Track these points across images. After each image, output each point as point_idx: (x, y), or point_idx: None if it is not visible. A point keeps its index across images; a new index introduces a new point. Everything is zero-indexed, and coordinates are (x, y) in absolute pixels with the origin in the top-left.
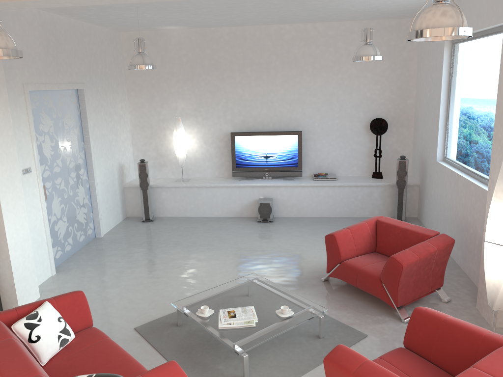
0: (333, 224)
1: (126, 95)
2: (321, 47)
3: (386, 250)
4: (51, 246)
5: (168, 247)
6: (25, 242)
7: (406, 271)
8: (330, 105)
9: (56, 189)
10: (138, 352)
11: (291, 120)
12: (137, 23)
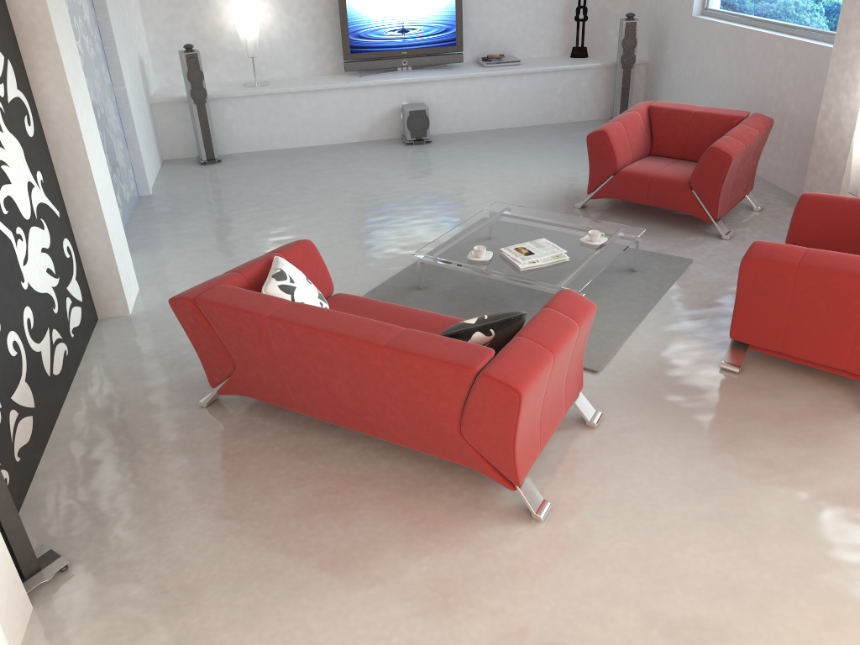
0: (528, 136)
1: None
2: None
3: (669, 149)
4: None
5: (291, 195)
6: (110, 191)
7: (732, 165)
8: None
9: None
10: None
11: None
12: None
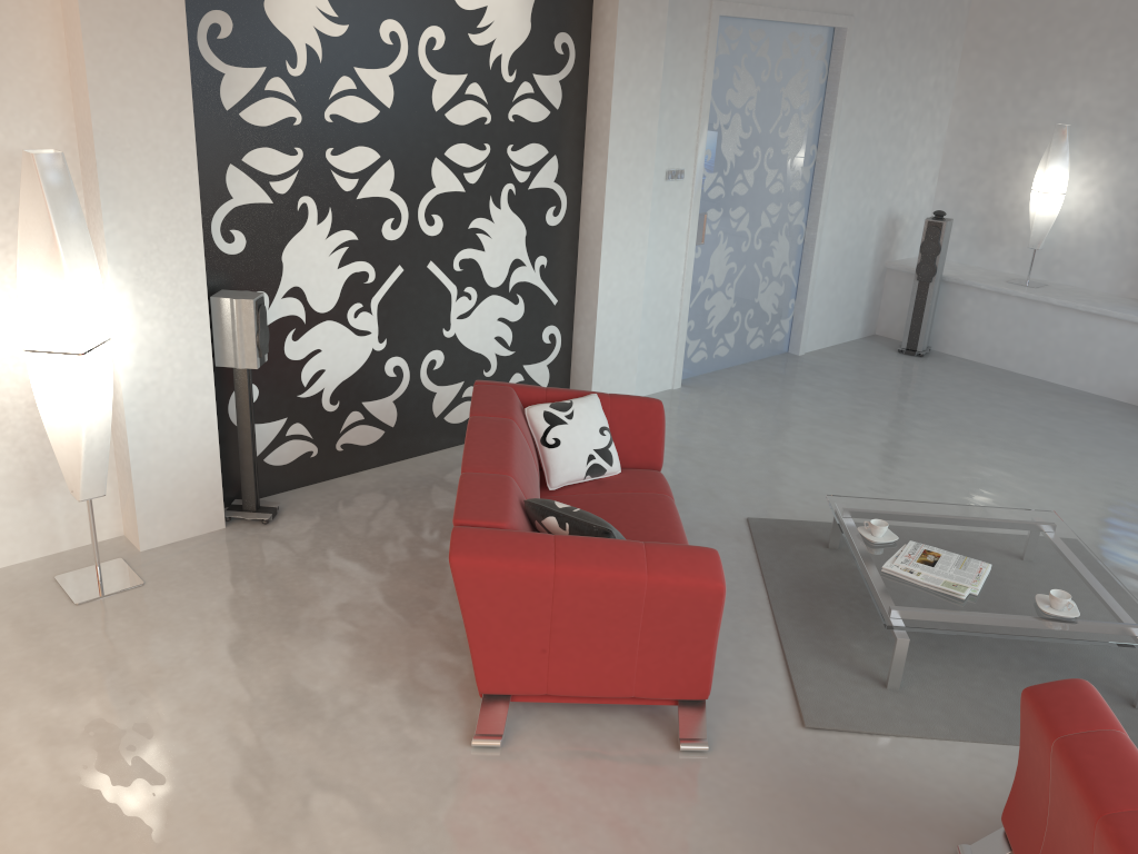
0: None
1: (958, 60)
2: None
3: None
4: (685, 333)
5: (916, 413)
6: (631, 305)
7: None
8: None
9: (727, 229)
10: (726, 555)
11: None
12: None
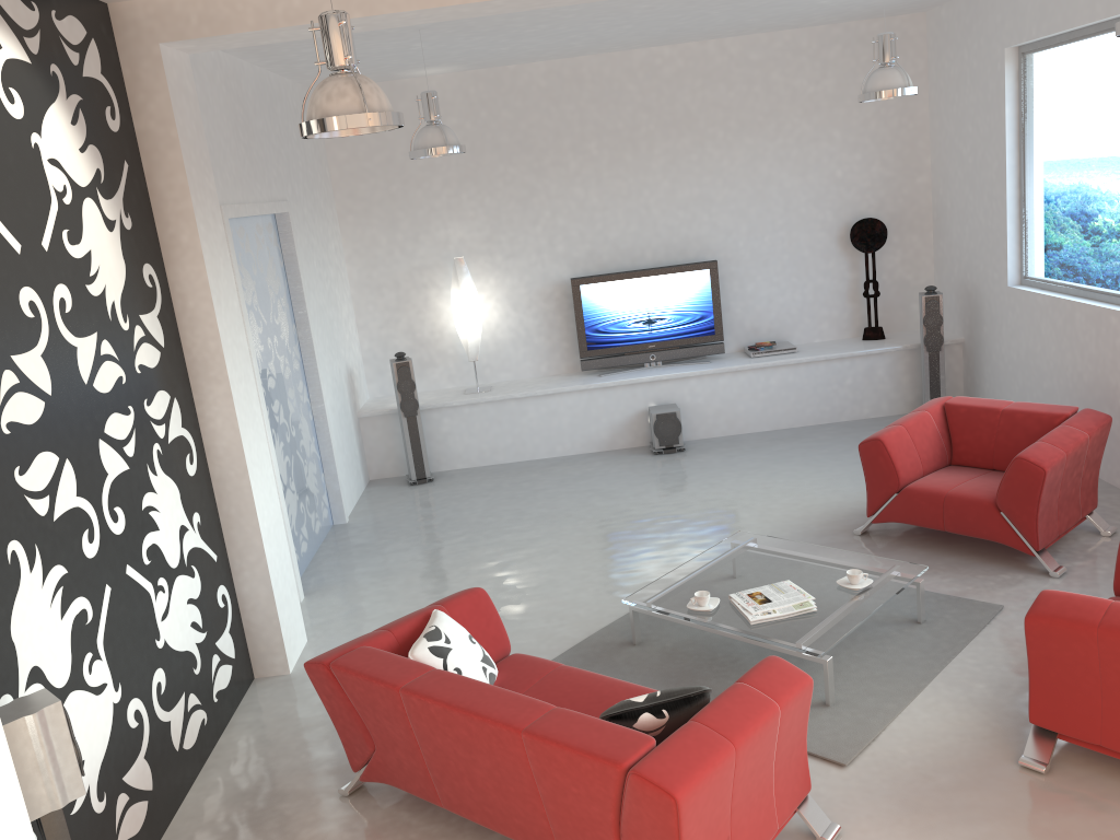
0: (808, 438)
1: (338, 224)
2: (738, 86)
3: (975, 457)
4: (292, 540)
5: (504, 522)
6: (278, 528)
7: (1049, 479)
8: (766, 202)
9: (275, 424)
10: None
11: (689, 240)
12: (374, 66)
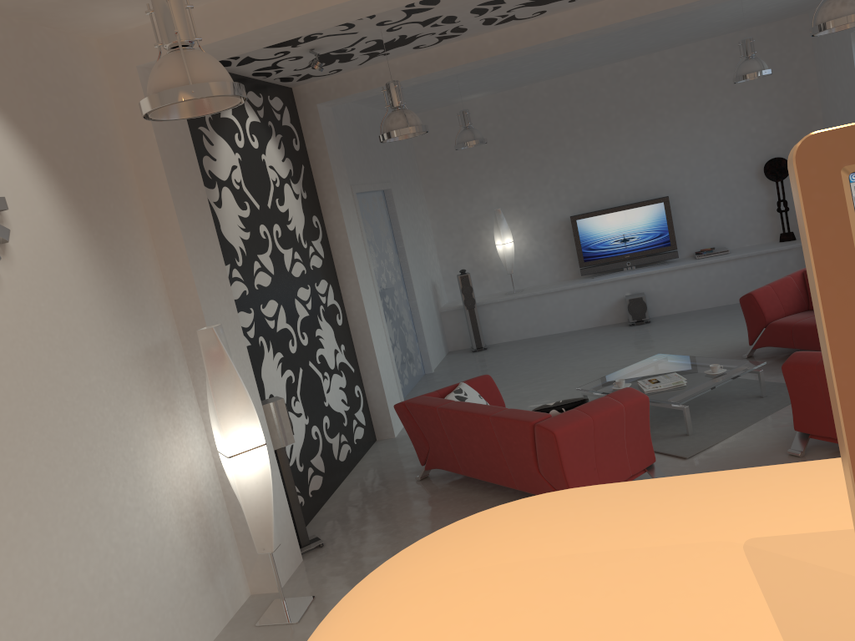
0: (736, 310)
1: (424, 195)
2: (676, 80)
3: None
4: (397, 373)
5: (525, 366)
6: (386, 358)
7: None
8: (702, 154)
9: (386, 309)
10: None
11: (650, 185)
12: (438, 98)
